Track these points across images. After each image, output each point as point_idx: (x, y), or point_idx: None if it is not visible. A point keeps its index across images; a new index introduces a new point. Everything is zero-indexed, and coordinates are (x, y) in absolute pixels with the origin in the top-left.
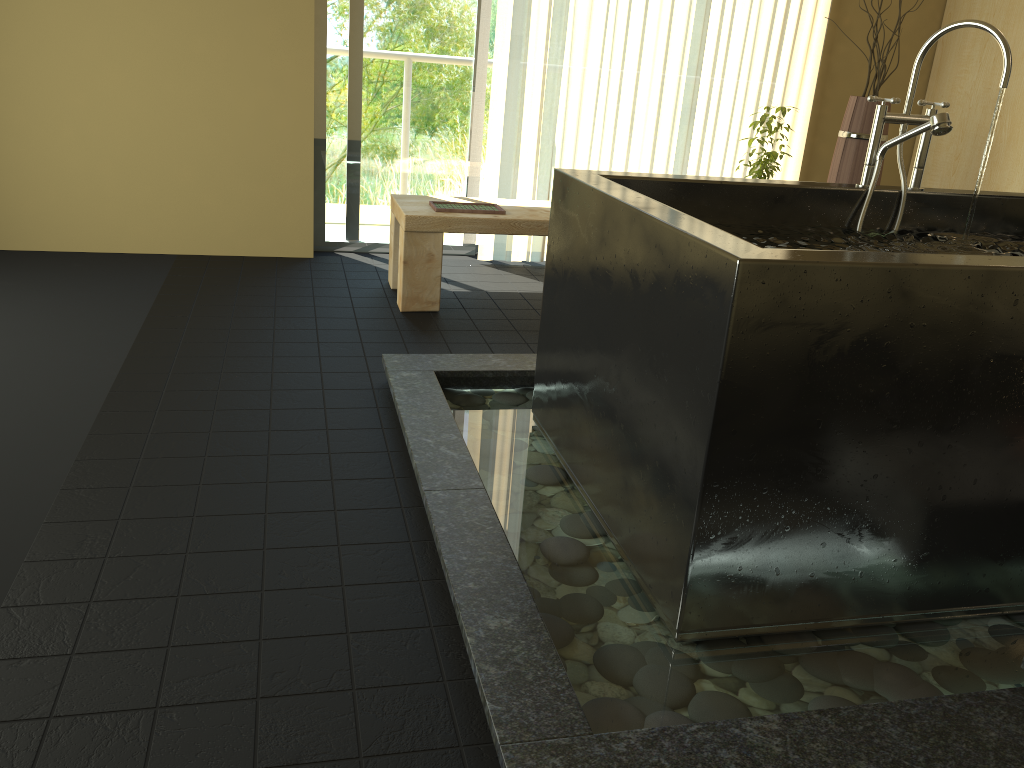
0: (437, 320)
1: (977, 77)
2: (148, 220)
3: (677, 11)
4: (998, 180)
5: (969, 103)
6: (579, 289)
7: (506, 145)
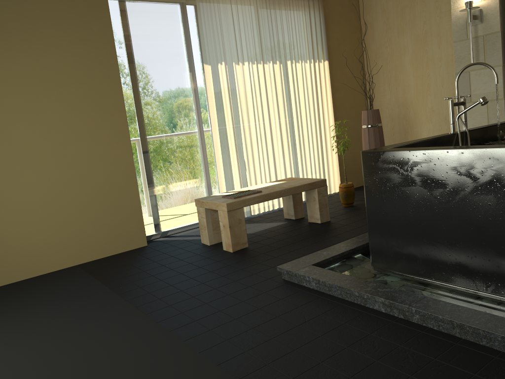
0: (254, 250)
1: (390, 96)
2: (57, 250)
3: (278, 92)
4: (416, 132)
5: (390, 106)
6: (410, 196)
7: (224, 165)
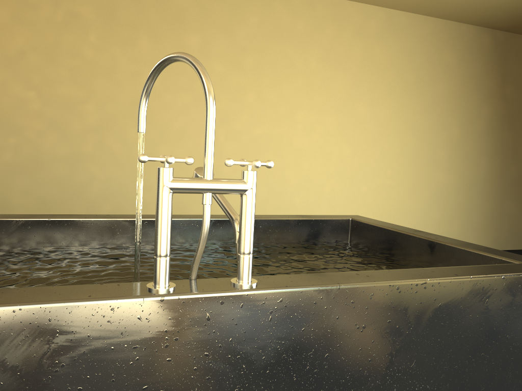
0: None
1: None
2: None
3: None
4: None
5: None
6: None
7: None
